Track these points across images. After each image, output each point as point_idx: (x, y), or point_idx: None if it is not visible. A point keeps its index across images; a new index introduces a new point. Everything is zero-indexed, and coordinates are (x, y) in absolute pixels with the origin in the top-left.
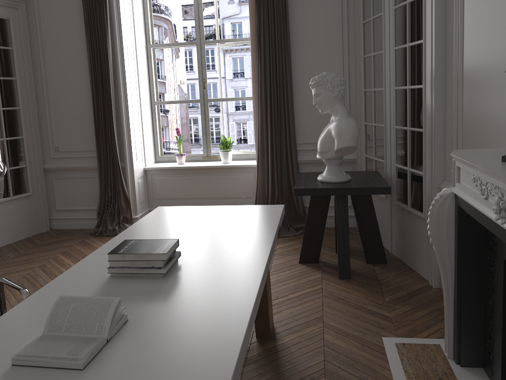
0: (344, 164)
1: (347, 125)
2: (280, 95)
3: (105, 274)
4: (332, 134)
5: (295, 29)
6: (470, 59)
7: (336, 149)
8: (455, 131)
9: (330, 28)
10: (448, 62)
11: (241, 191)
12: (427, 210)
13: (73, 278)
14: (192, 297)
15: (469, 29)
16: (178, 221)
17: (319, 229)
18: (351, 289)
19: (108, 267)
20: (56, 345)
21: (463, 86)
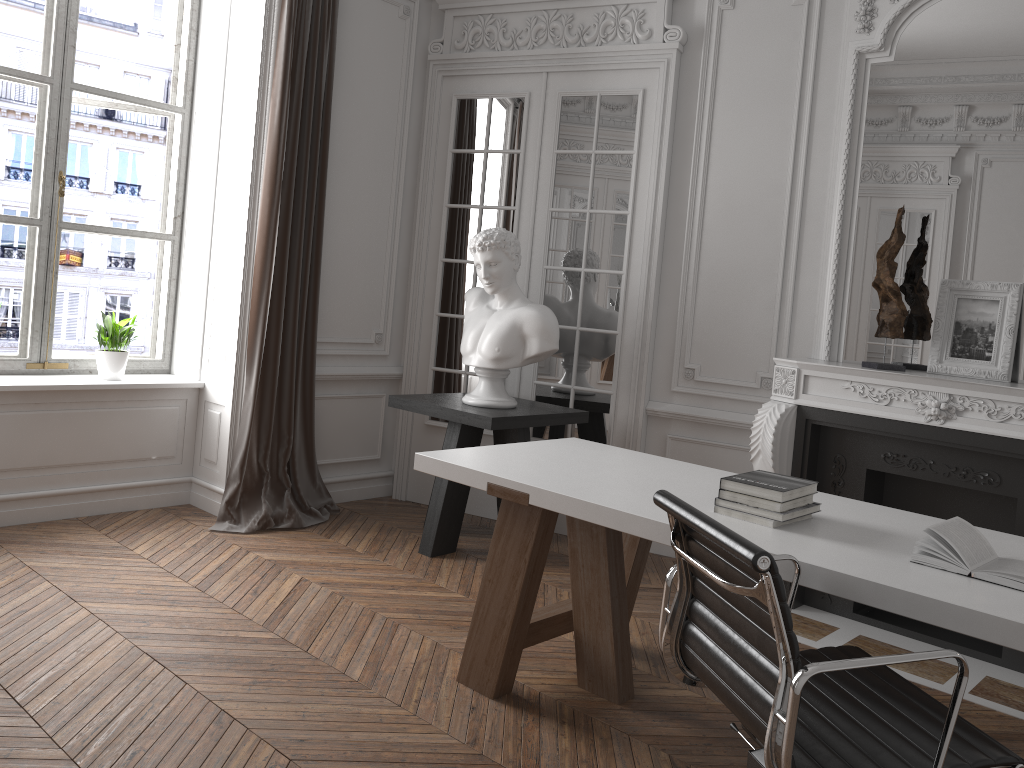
0: (377, 384)
1: (553, 317)
2: (311, 245)
3: (761, 528)
4: (526, 330)
5: (333, 127)
6: (713, 251)
7: (537, 354)
8: (679, 337)
9: (383, 143)
10: (670, 248)
11: (151, 443)
12: (616, 443)
13: (756, 538)
14: (894, 524)
15: (714, 215)
16: (552, 468)
17: (464, 491)
18: (565, 571)
19: (782, 513)
20: (1021, 566)
21: (697, 281)
